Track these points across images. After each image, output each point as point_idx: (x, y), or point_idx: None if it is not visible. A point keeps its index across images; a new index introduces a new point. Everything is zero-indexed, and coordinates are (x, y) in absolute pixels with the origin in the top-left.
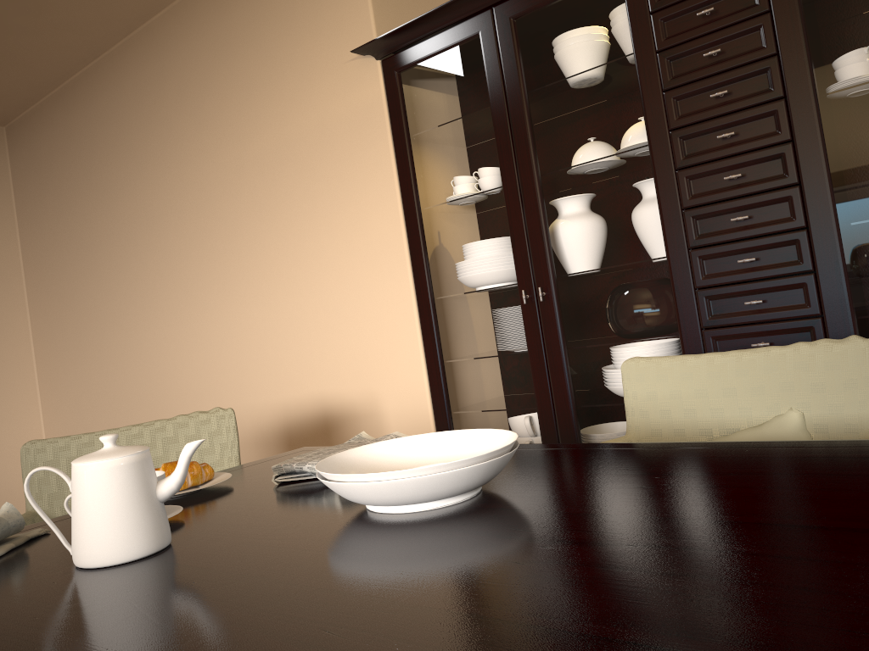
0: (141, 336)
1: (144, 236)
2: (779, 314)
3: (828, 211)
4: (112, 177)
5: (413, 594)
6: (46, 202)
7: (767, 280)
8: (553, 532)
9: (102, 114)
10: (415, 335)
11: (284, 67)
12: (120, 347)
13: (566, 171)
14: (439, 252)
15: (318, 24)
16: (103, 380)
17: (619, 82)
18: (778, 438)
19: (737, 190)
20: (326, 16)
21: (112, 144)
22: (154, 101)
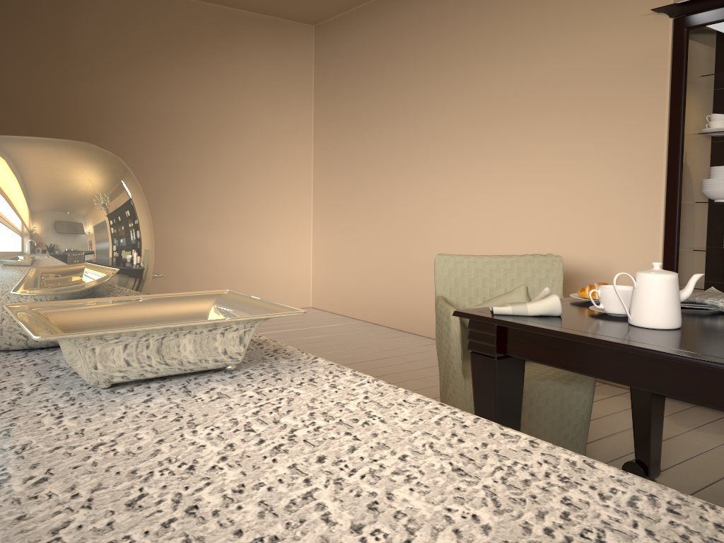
0: (408, 192)
1: (425, 122)
2: None
3: None
4: (404, 75)
5: None
6: (341, 85)
7: None
8: None
9: (403, 27)
10: (658, 226)
11: (580, 12)
12: (388, 197)
13: None
14: (694, 169)
15: None
16: (369, 218)
17: None
18: None
19: None
20: None
21: (408, 50)
22: (452, 23)
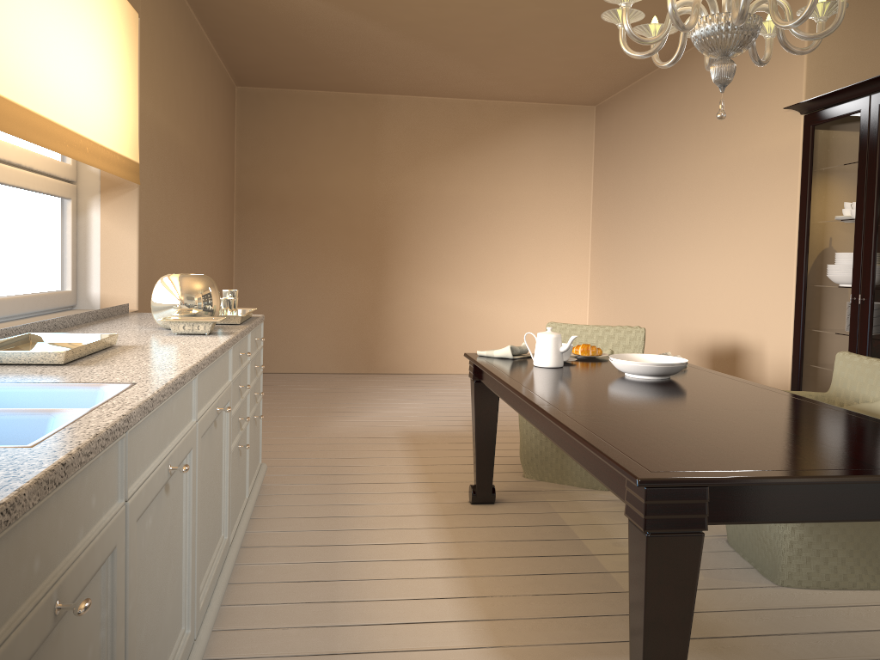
0: (646, 267)
1: (658, 201)
2: None
3: None
4: (647, 156)
5: (593, 386)
6: (609, 163)
7: None
8: (650, 388)
9: (648, 112)
10: (790, 307)
11: (750, 106)
12: (634, 272)
13: None
14: (813, 255)
15: (773, 80)
16: (622, 291)
17: None
18: (874, 409)
19: None
20: (778, 76)
21: (650, 134)
22: (676, 110)
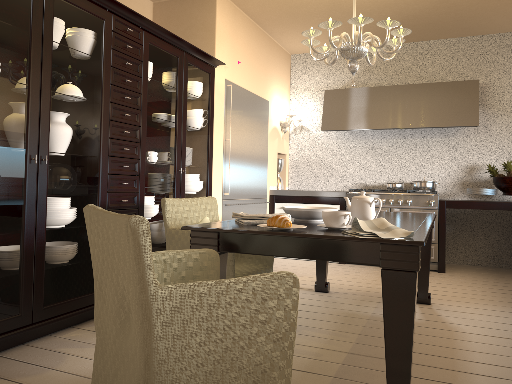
0: None
1: None
2: (129, 190)
3: (145, 155)
4: None
5: None
6: None
7: (128, 176)
8: None
9: None
10: None
11: None
12: None
13: (66, 96)
14: None
15: None
16: None
17: (96, 68)
18: None
19: (126, 137)
20: None
21: None
22: None
